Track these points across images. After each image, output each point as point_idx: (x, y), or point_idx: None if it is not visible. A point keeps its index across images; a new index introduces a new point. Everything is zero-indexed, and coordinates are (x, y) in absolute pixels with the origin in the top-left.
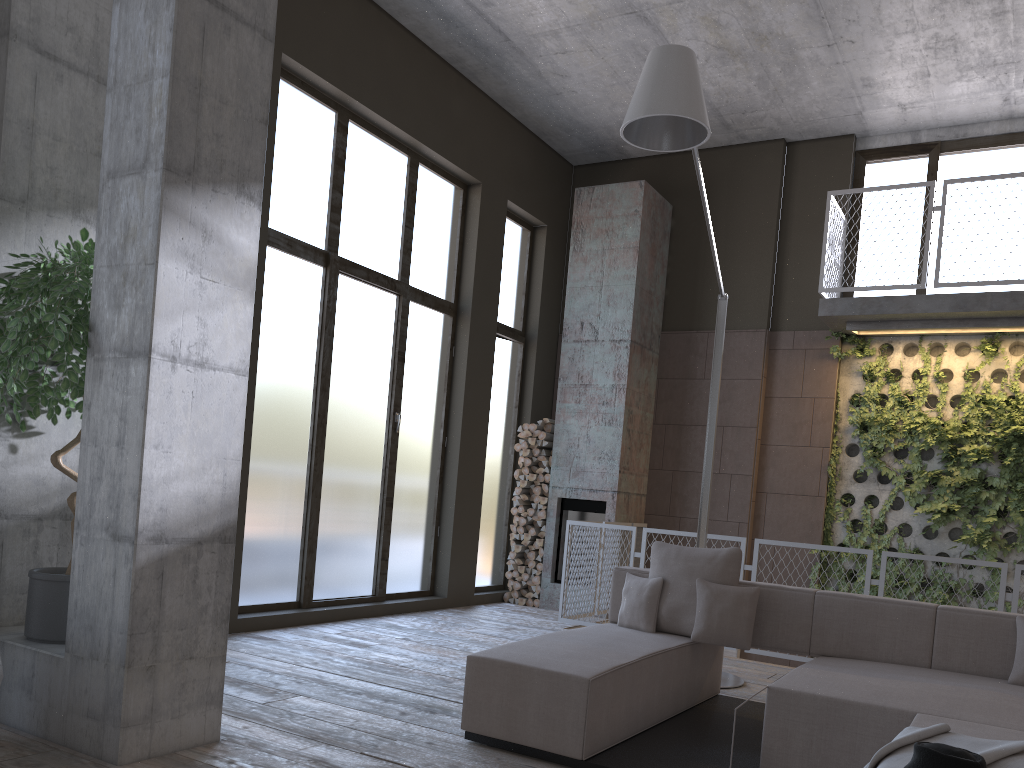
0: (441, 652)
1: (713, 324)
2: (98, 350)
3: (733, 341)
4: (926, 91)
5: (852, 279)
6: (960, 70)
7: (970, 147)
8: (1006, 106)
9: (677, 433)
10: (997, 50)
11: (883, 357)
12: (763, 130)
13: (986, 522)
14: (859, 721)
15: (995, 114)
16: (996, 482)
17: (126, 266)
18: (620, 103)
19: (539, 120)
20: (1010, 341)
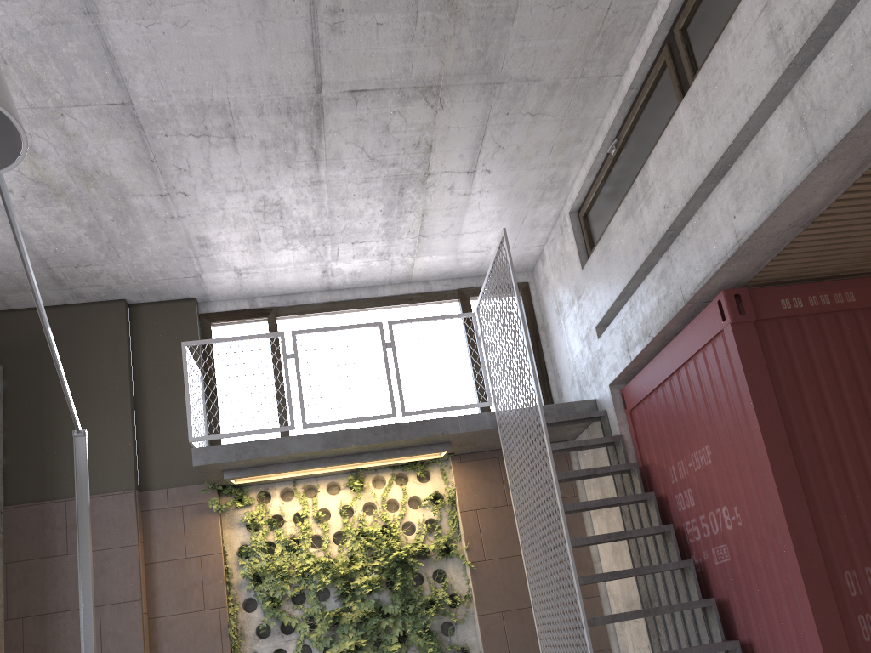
0: None
1: (71, 491)
2: None
3: (98, 507)
4: (259, 257)
5: (218, 432)
6: (287, 237)
7: (301, 312)
8: (325, 277)
9: (40, 625)
10: (316, 220)
11: (263, 504)
12: (101, 288)
13: (392, 650)
14: None
15: (317, 285)
16: (391, 609)
17: None
18: None
19: None
20: (372, 476)
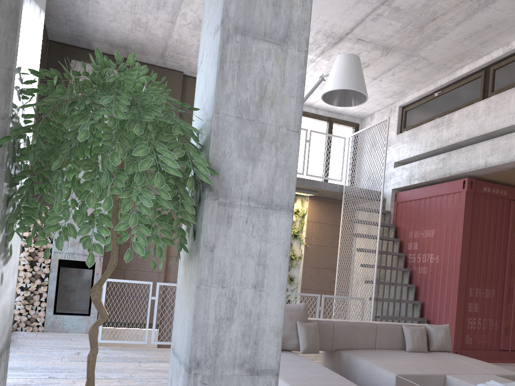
0: (101, 383)
1: None
2: (224, 195)
3: None
4: None
5: None
6: None
7: None
8: None
9: None
10: None
11: None
12: (178, 65)
13: None
14: (428, 382)
15: None
16: None
17: (263, 124)
18: (119, 21)
19: (55, 6)
20: None
